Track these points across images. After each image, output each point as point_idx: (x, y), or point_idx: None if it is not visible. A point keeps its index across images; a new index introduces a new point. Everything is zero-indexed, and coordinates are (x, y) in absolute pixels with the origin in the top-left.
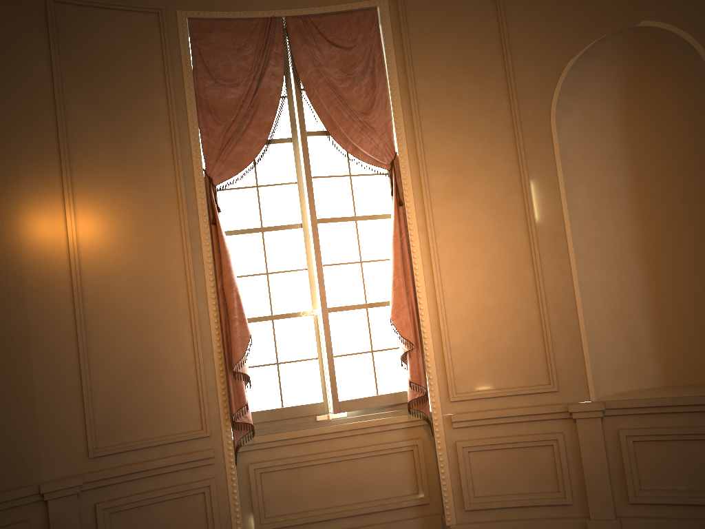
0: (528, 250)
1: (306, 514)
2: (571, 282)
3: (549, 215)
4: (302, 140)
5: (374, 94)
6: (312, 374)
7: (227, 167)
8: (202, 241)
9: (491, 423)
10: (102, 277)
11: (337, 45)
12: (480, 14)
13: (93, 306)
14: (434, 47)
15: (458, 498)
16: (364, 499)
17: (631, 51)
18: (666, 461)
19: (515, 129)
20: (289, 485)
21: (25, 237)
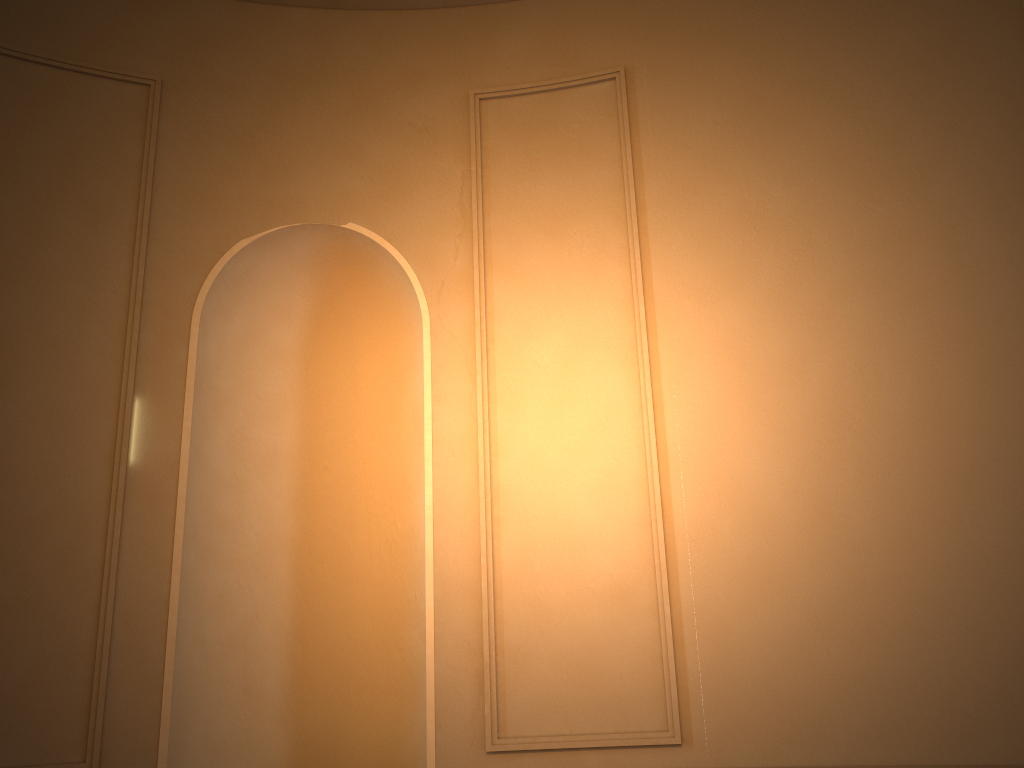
0: (104, 510)
1: None
2: (168, 575)
3: (155, 458)
4: None
5: None
6: None
7: None
8: None
9: None
10: None
11: None
12: (116, 127)
13: None
14: (21, 142)
15: None
16: None
17: (331, 262)
18: None
19: (130, 311)
20: None
21: None
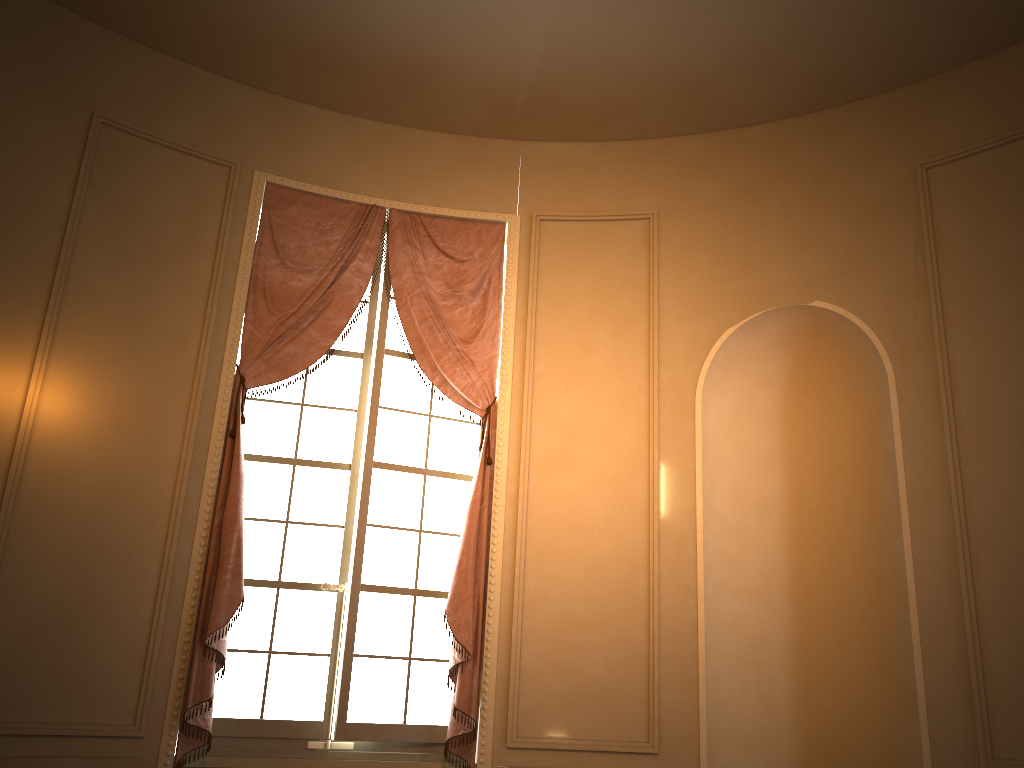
0: (645, 551)
1: None
2: (694, 602)
3: (678, 510)
4: (377, 357)
5: (482, 320)
6: (317, 677)
7: (269, 368)
8: (208, 456)
9: None
10: (54, 474)
11: (447, 254)
12: (629, 256)
13: (28, 510)
14: (567, 281)
15: None
16: None
17: (801, 334)
18: None
19: (651, 397)
20: None
21: None
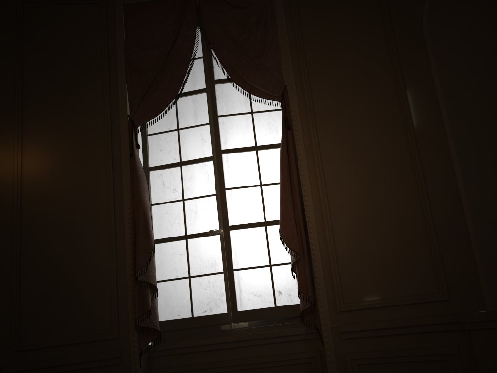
0: (409, 156)
1: None
2: (455, 182)
3: (427, 119)
4: (210, 86)
5: (266, 39)
6: (219, 287)
7: (146, 111)
8: (122, 171)
9: (381, 335)
10: (39, 201)
11: (236, 6)
12: None
13: (29, 224)
14: None
15: None
16: None
17: None
18: None
19: (389, 45)
20: None
21: None
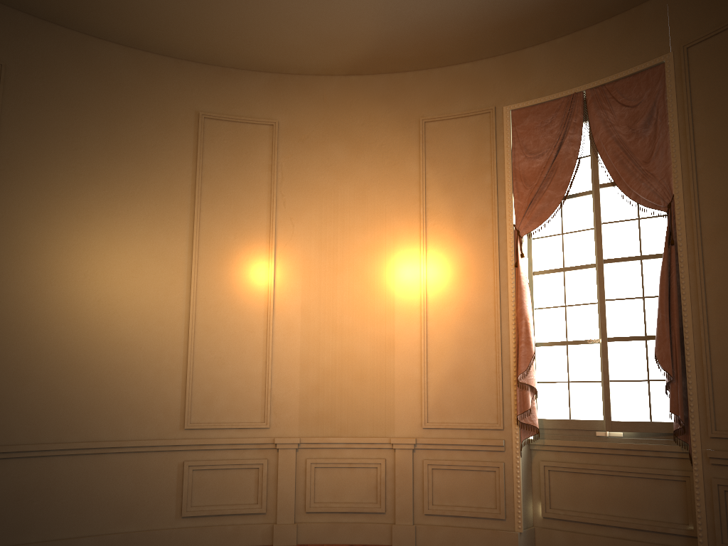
0: None
1: (581, 514)
2: None
3: None
4: (595, 192)
5: (654, 143)
6: (596, 394)
7: (531, 221)
8: (508, 280)
9: None
10: (440, 306)
11: (625, 105)
12: None
13: (433, 325)
14: (713, 88)
15: (713, 535)
16: (635, 516)
17: None
18: None
19: None
20: (571, 486)
21: (396, 279)
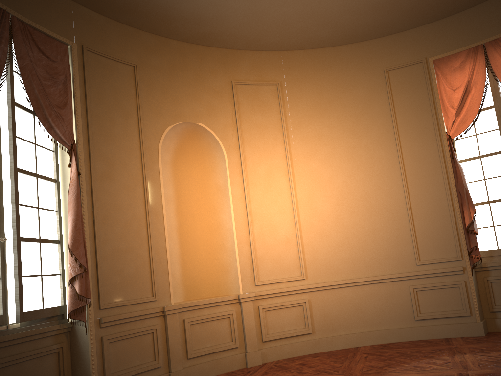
0: (144, 219)
1: None
2: (164, 239)
3: (155, 201)
4: (12, 106)
5: (66, 97)
6: None
7: None
8: None
9: (121, 323)
10: None
11: (45, 54)
12: (126, 82)
13: None
14: (101, 87)
15: None
16: None
17: (186, 133)
18: (203, 333)
19: (142, 151)
20: None
21: None
